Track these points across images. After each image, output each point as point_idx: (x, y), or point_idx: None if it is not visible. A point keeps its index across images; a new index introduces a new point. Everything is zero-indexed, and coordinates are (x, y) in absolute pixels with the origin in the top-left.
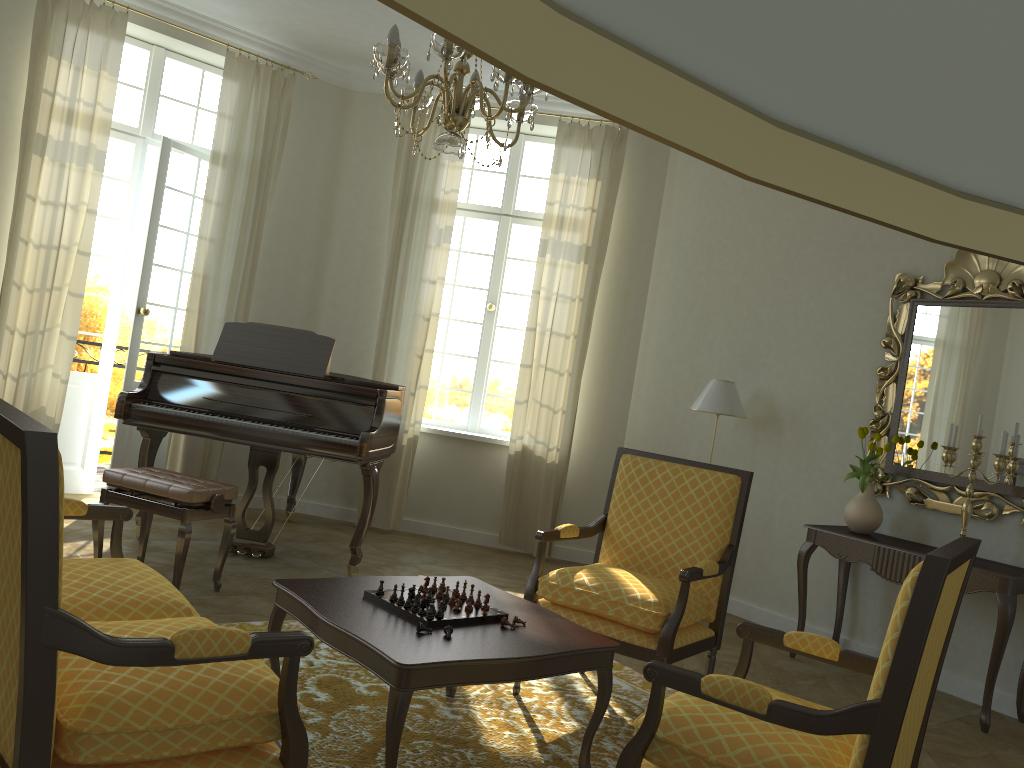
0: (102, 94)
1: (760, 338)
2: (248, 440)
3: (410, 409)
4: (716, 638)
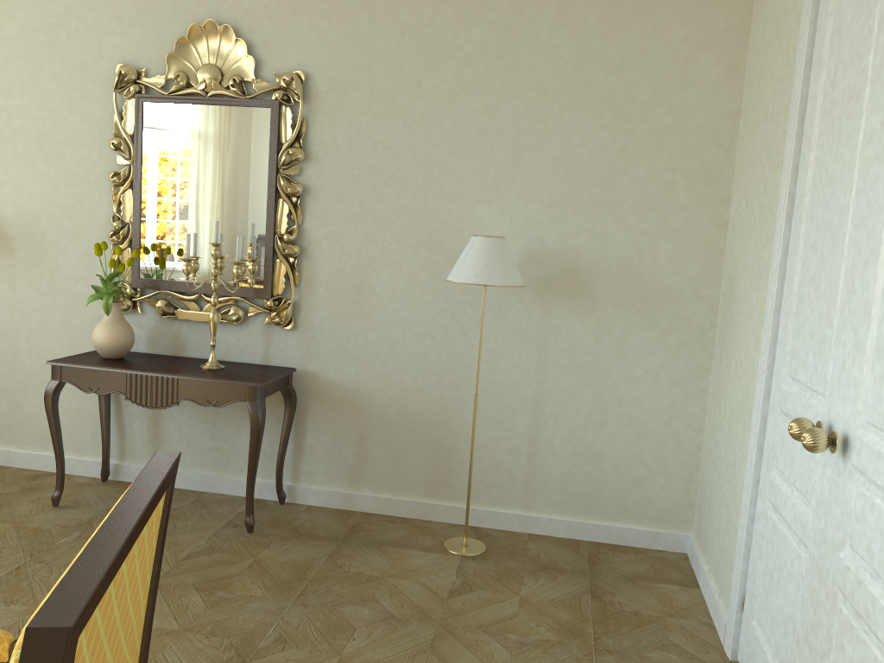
0: None
1: None
2: None
3: None
4: None
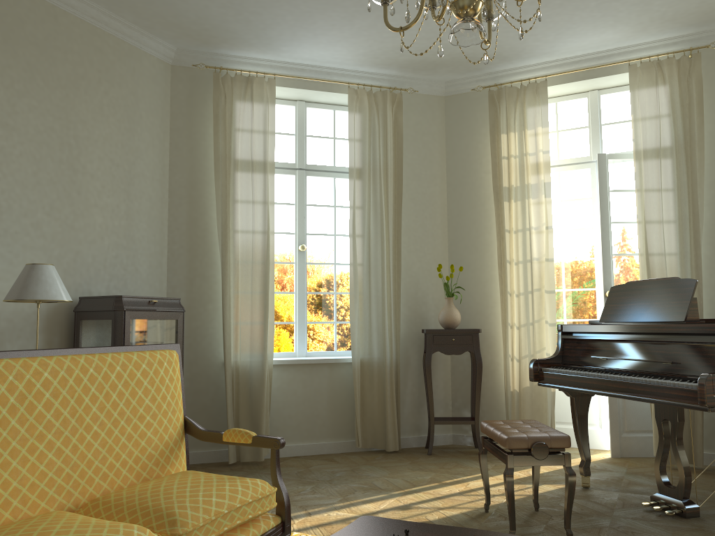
0: (541, 143)
1: None
2: (612, 392)
3: None
4: None
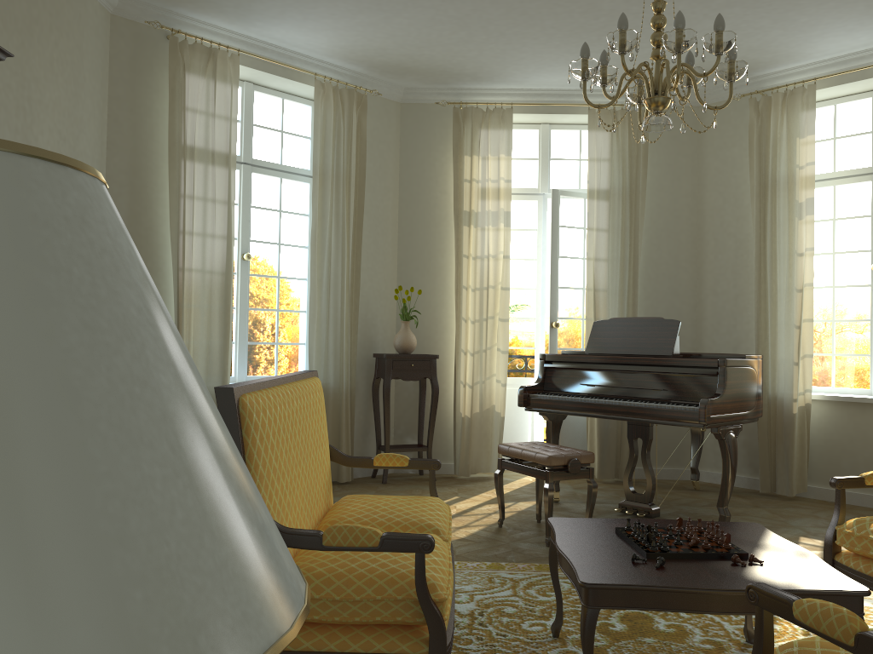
0: (503, 171)
1: None
2: (611, 415)
3: (795, 378)
4: None
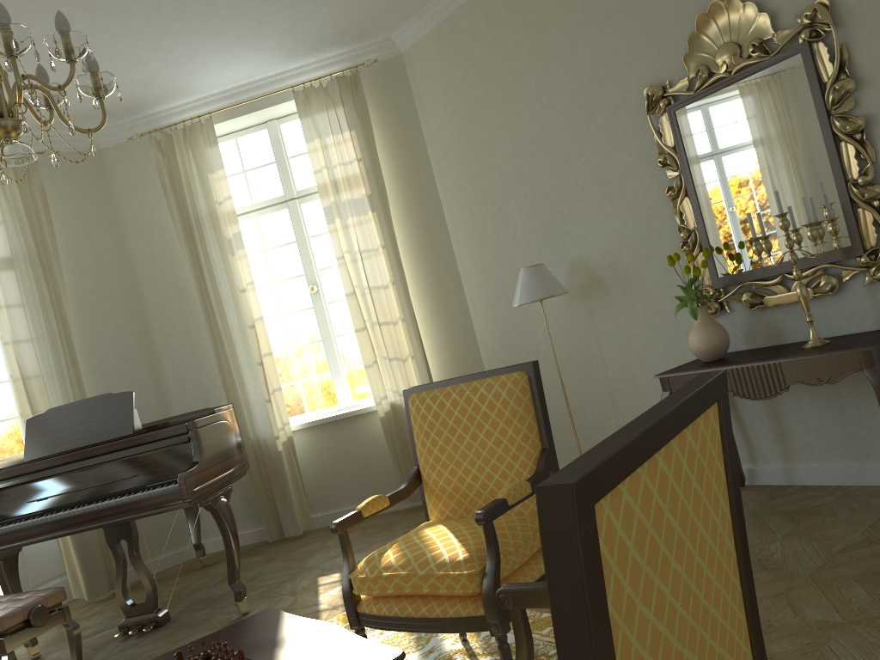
0: None
1: (553, 210)
2: (78, 528)
3: (272, 415)
4: None
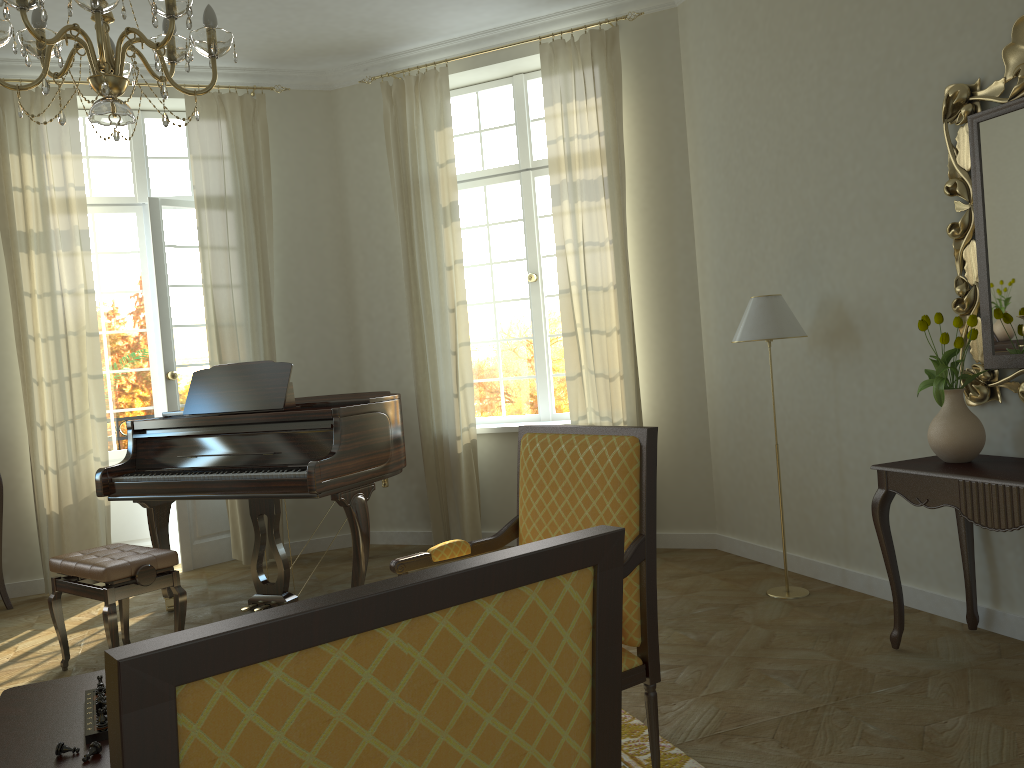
0: (72, 174)
1: (812, 229)
2: (212, 494)
3: (457, 412)
4: (647, 668)
